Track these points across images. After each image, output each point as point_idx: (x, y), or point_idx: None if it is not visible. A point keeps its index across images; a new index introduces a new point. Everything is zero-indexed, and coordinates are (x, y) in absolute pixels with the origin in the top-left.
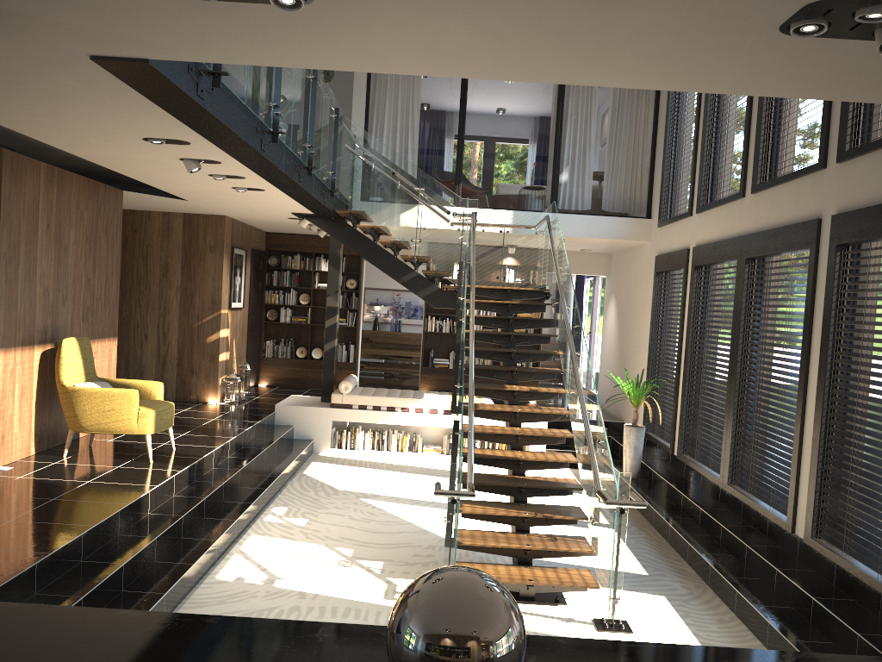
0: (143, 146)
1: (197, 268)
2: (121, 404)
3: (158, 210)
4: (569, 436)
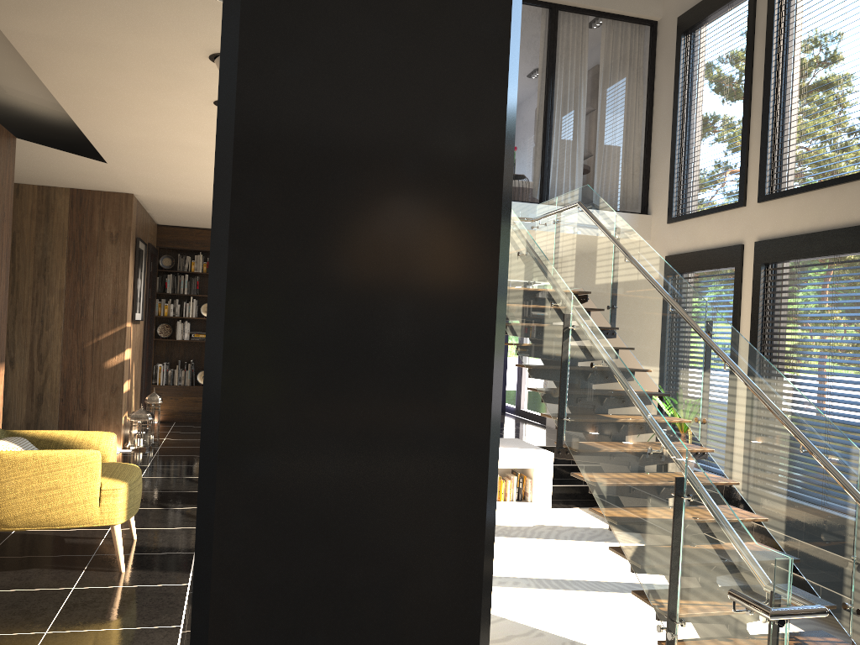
0: (179, 10)
1: (91, 265)
2: (72, 477)
3: (33, 183)
4: (733, 483)
